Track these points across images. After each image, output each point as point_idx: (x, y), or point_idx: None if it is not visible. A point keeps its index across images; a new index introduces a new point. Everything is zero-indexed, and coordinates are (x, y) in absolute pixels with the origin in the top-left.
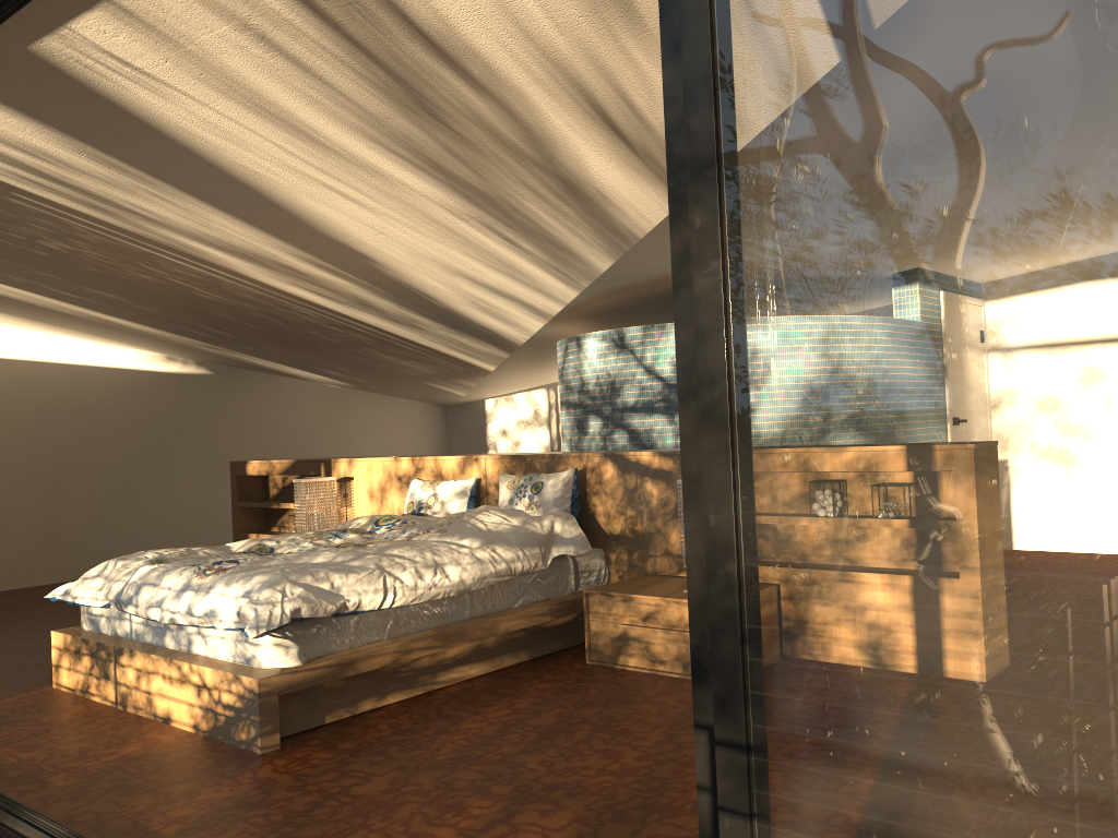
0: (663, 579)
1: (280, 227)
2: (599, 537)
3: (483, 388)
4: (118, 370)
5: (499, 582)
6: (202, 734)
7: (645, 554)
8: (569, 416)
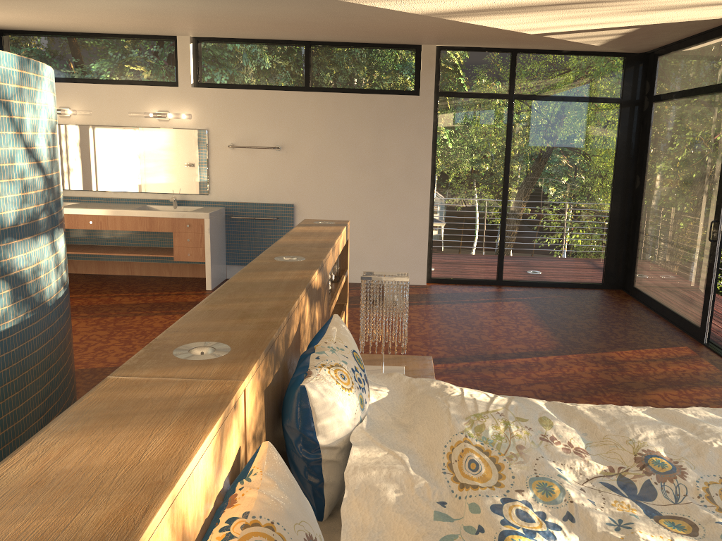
0: None
1: None
2: None
3: None
4: None
5: None
6: None
7: None
8: None
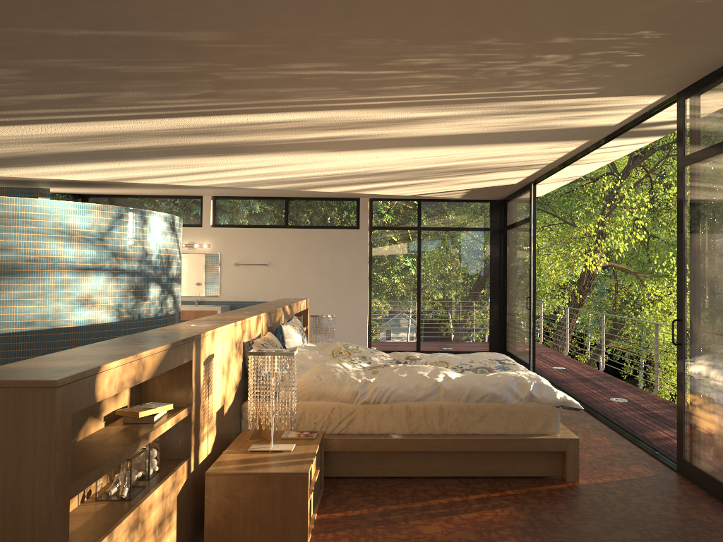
0: None
1: (424, 140)
2: None
3: None
4: None
5: None
6: None
7: None
8: (118, 282)
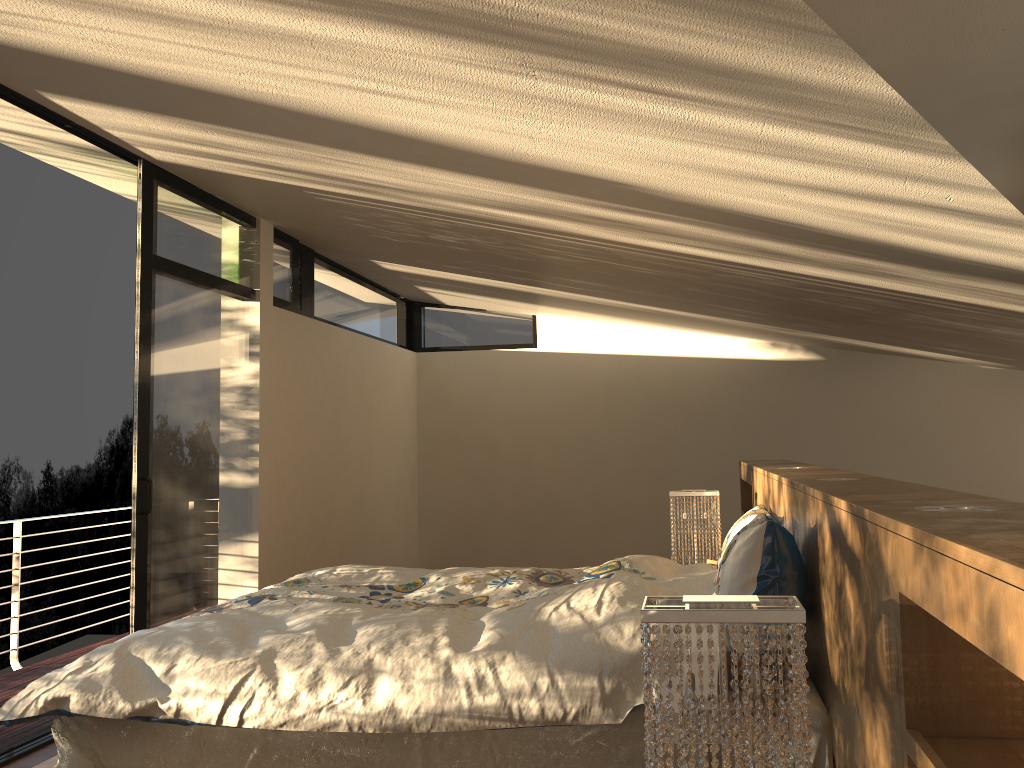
0: None
1: (466, 165)
2: (828, 680)
3: None
4: (719, 360)
5: (488, 728)
6: None
7: (852, 758)
8: None
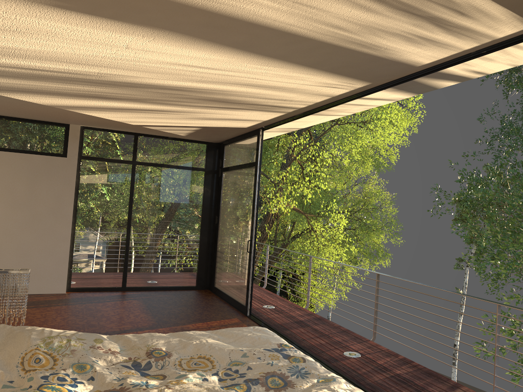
0: None
1: (217, 26)
2: None
3: None
4: None
5: None
6: None
7: None
8: None
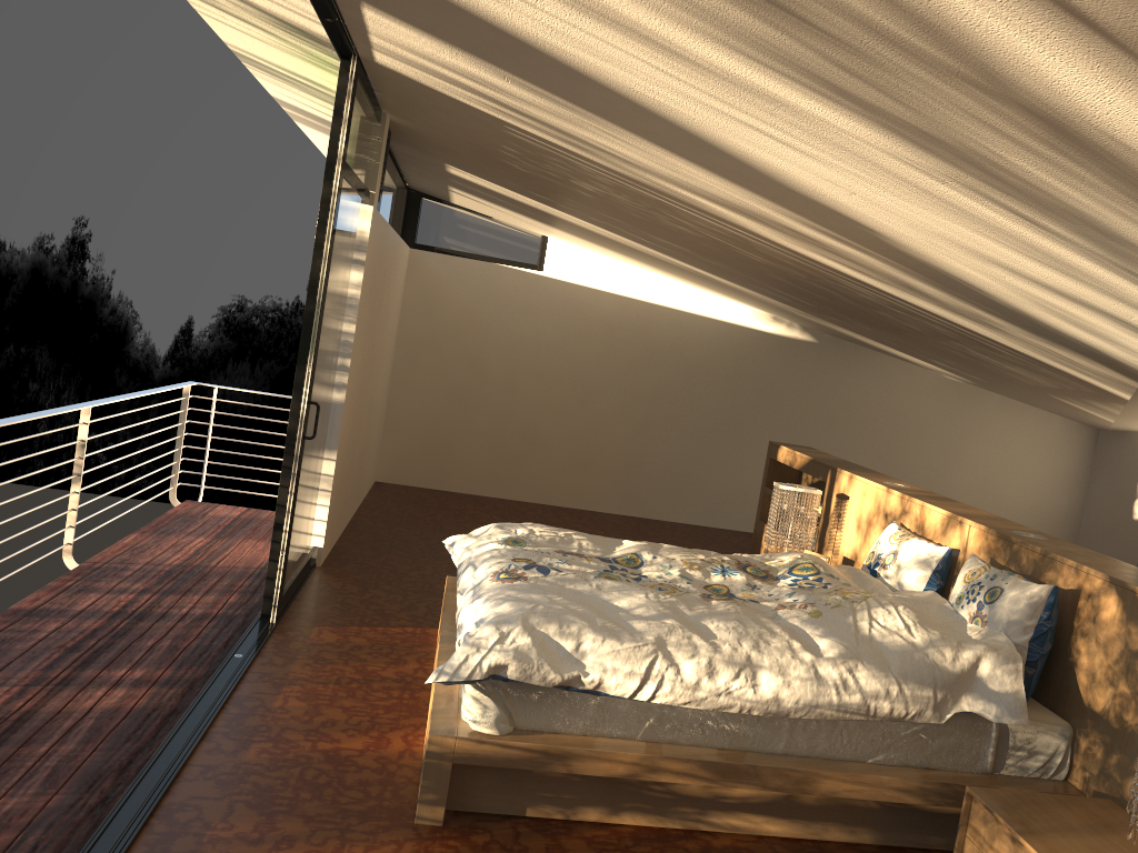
0: (1123, 828)
1: (743, 178)
2: (1073, 703)
3: (1134, 419)
4: (722, 323)
5: (845, 719)
6: (422, 760)
7: (1128, 766)
8: None
